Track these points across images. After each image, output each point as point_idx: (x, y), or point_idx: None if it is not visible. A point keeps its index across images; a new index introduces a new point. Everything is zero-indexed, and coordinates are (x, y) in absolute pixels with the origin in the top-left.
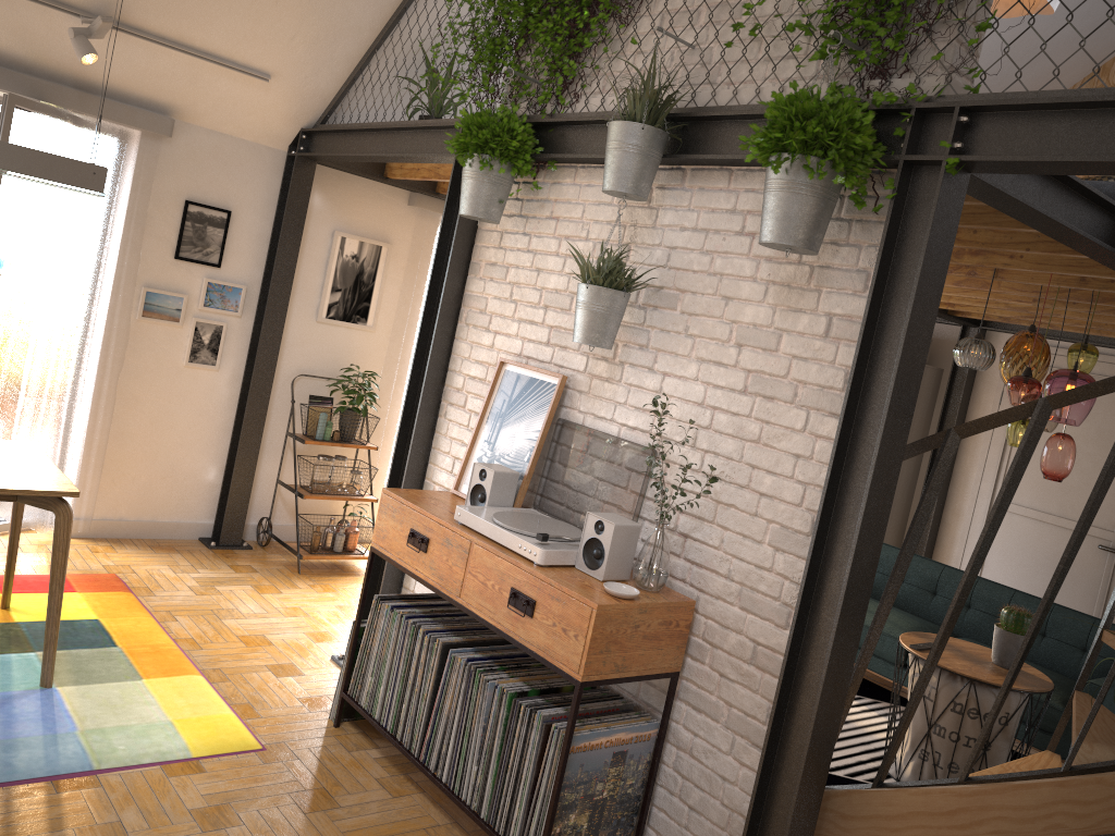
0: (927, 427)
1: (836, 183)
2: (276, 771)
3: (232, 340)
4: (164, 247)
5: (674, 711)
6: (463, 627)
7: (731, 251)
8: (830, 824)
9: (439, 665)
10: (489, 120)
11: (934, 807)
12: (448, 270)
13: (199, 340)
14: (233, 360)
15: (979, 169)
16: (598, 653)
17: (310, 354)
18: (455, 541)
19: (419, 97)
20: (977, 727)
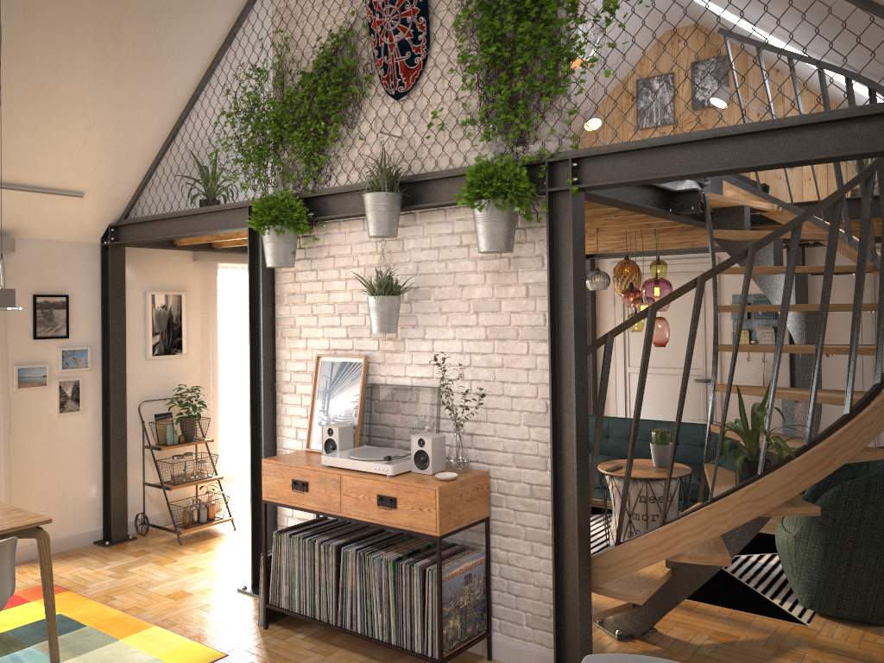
0: None
1: (515, 211)
2: None
3: (88, 388)
4: (24, 333)
5: (491, 541)
6: (341, 534)
7: (457, 258)
8: (598, 575)
9: (336, 560)
10: (274, 202)
11: (651, 543)
12: (262, 304)
13: (64, 394)
14: (92, 403)
15: (589, 189)
16: (444, 516)
17: (147, 384)
18: (328, 478)
19: (205, 190)
20: (656, 507)
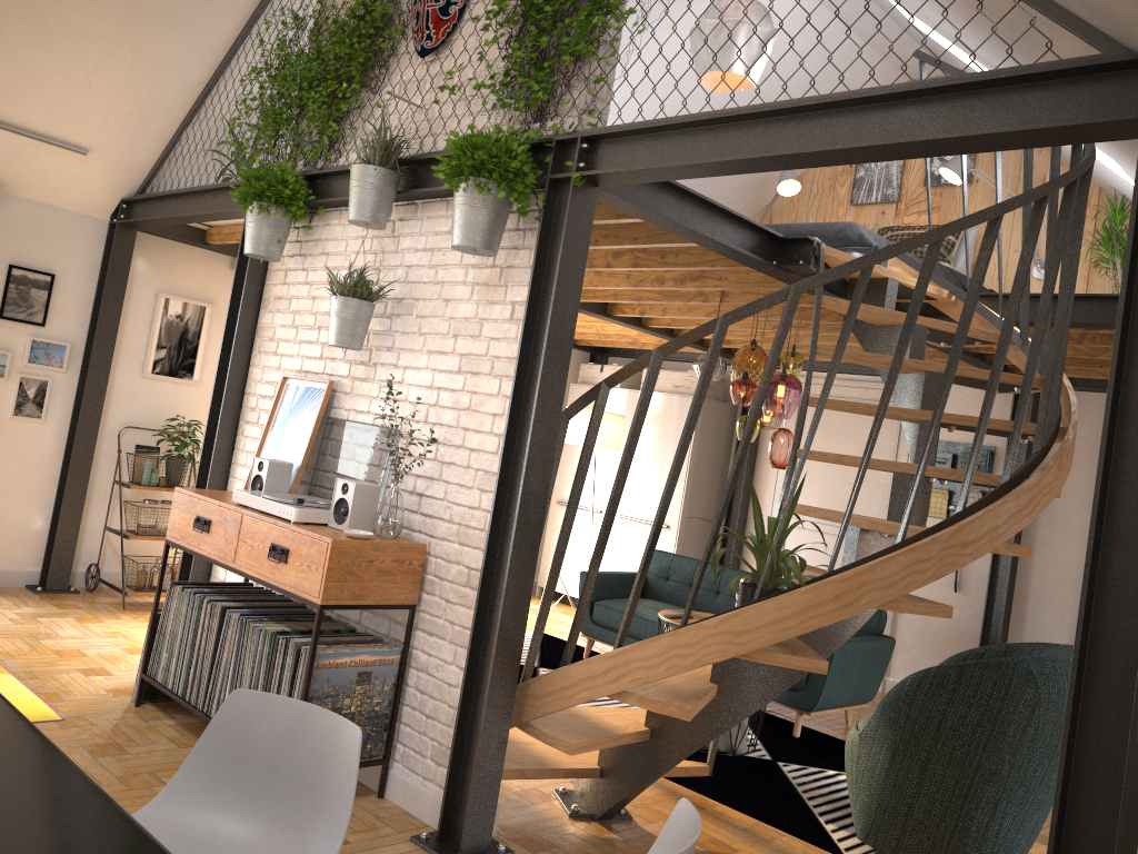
0: (727, 458)
1: (500, 197)
2: (72, 733)
3: (58, 394)
4: None
5: (415, 640)
6: (246, 599)
7: (449, 264)
8: (529, 706)
9: (219, 626)
10: (266, 173)
11: (594, 671)
12: (241, 305)
13: (24, 394)
14: (59, 414)
15: (600, 182)
16: (335, 581)
17: (137, 407)
18: (231, 517)
19: (221, 163)
20: None
